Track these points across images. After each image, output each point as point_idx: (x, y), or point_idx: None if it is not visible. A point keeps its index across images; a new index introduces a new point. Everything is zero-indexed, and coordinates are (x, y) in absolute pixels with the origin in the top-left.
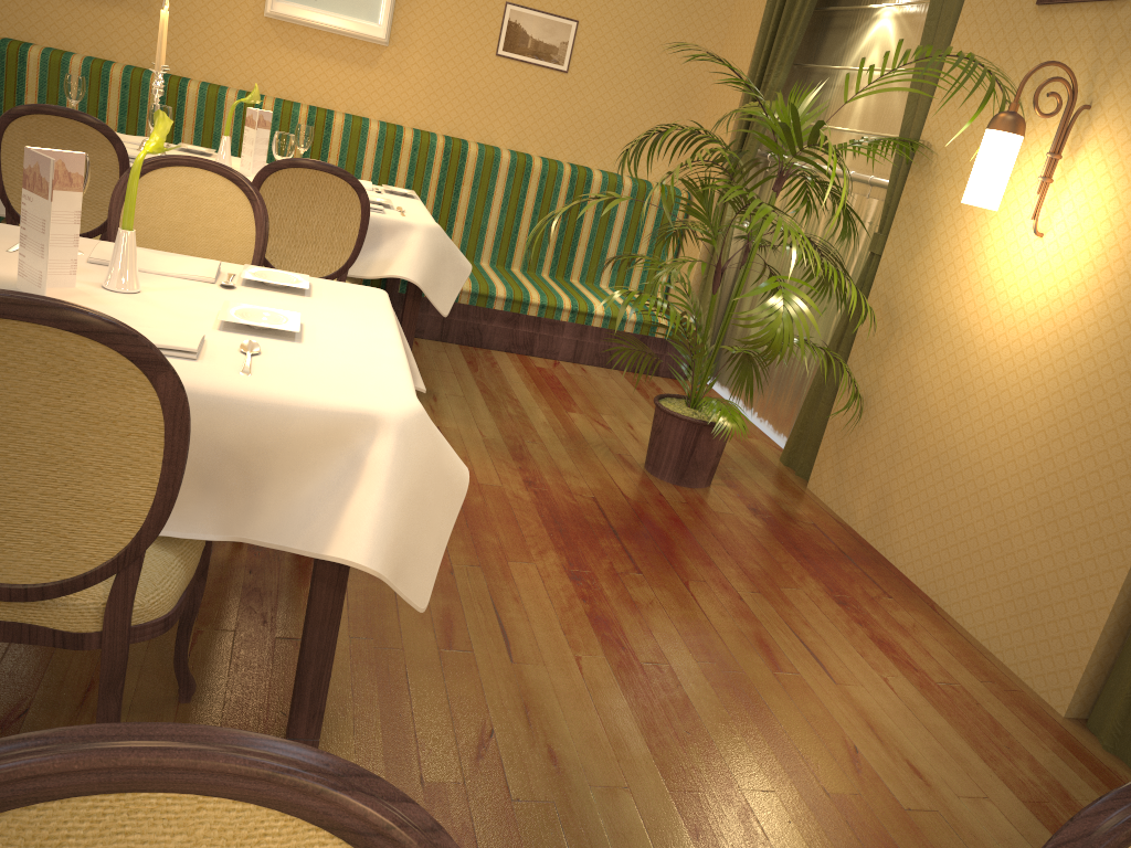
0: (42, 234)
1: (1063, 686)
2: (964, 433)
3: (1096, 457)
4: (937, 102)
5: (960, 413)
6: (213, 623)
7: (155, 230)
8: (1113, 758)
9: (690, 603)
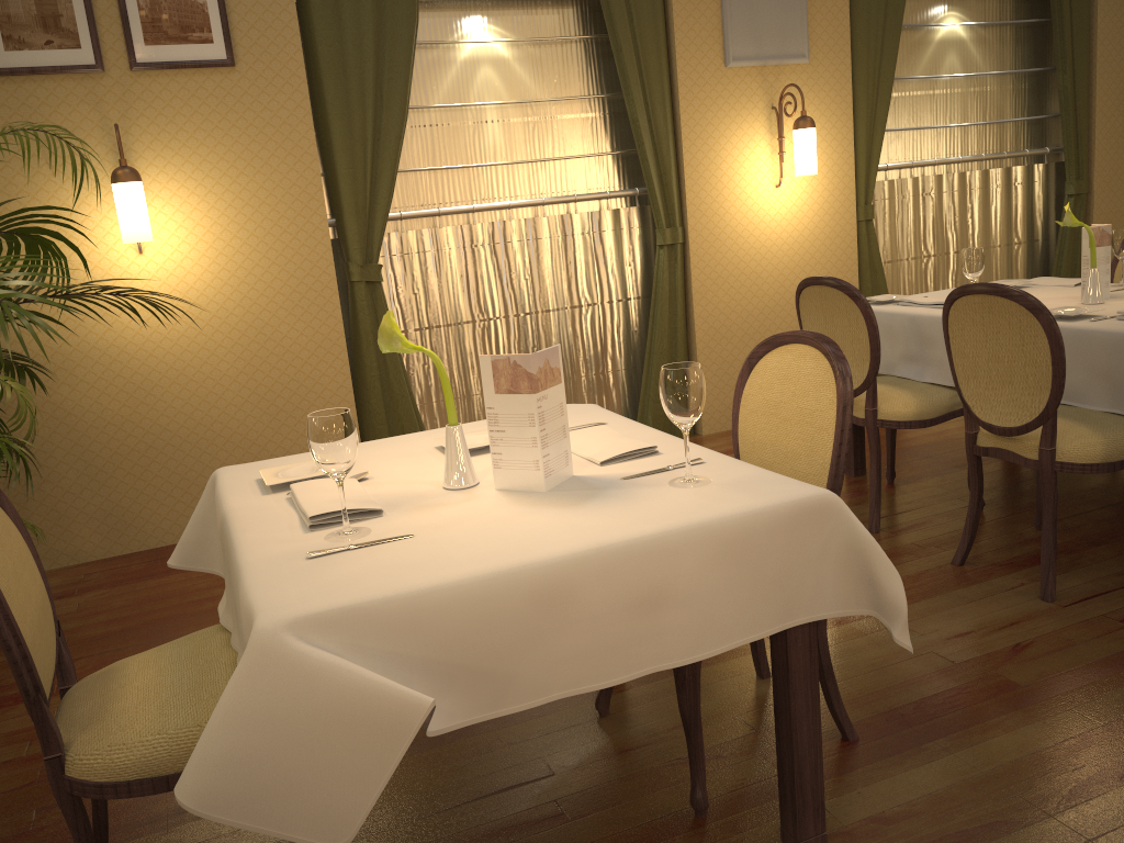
0: (562, 417)
1: None
2: (167, 414)
3: (293, 364)
4: None
5: (151, 405)
6: (491, 742)
7: (18, 595)
8: None
9: None
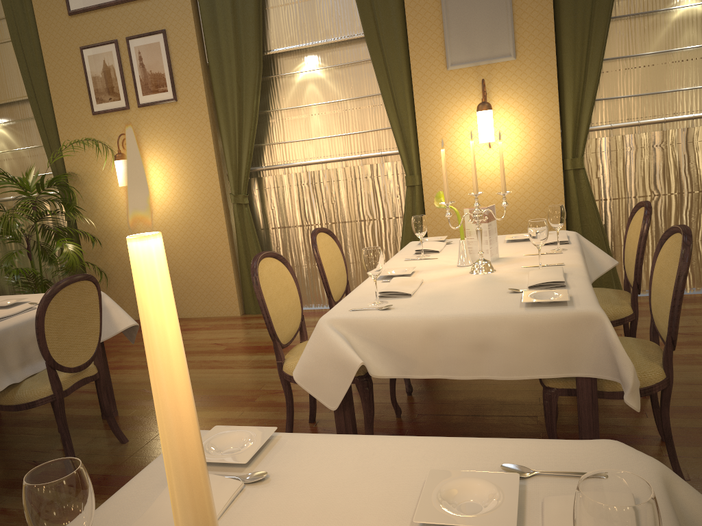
0: None
1: (235, 308)
2: None
3: (204, 242)
4: (66, 156)
5: None
6: (26, 431)
7: None
8: (258, 314)
9: (129, 352)
